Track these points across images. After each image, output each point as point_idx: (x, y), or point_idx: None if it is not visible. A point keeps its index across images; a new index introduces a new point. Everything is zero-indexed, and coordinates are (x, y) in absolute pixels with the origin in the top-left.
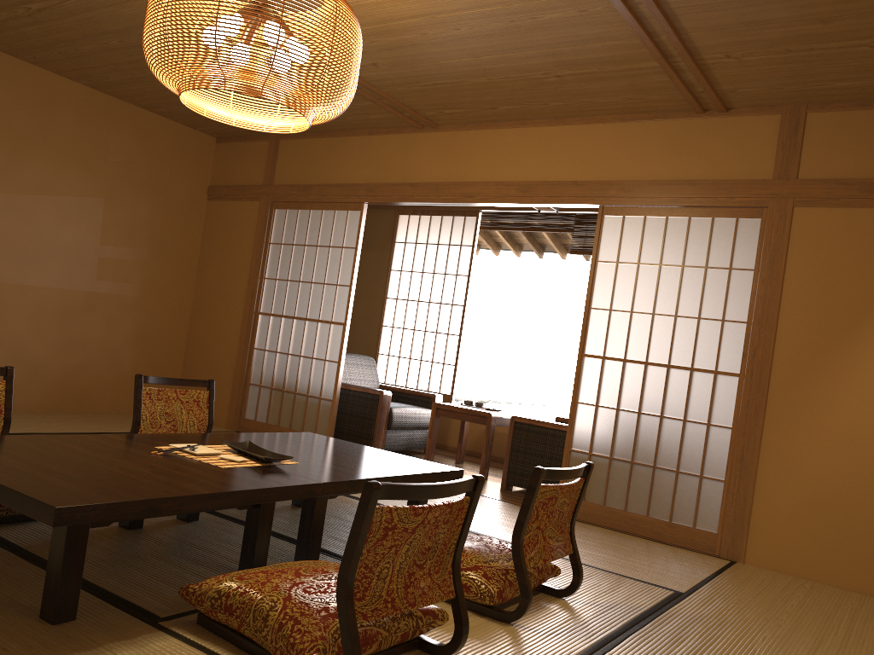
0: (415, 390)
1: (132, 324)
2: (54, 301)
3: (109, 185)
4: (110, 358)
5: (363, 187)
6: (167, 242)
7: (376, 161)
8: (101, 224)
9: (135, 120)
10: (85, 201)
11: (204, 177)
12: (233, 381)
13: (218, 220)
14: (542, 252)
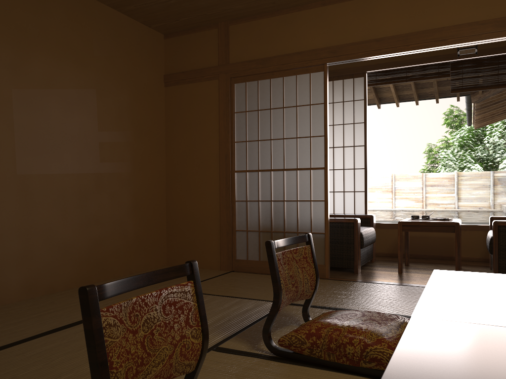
0: (350, 214)
1: (129, 196)
2: (71, 185)
3: (98, 77)
4: (118, 228)
5: (324, 50)
6: (144, 124)
7: (334, 27)
8: (97, 112)
9: (108, 19)
10: (82, 93)
11: (160, 68)
12: (220, 231)
13: (178, 101)
14: (380, 104)
